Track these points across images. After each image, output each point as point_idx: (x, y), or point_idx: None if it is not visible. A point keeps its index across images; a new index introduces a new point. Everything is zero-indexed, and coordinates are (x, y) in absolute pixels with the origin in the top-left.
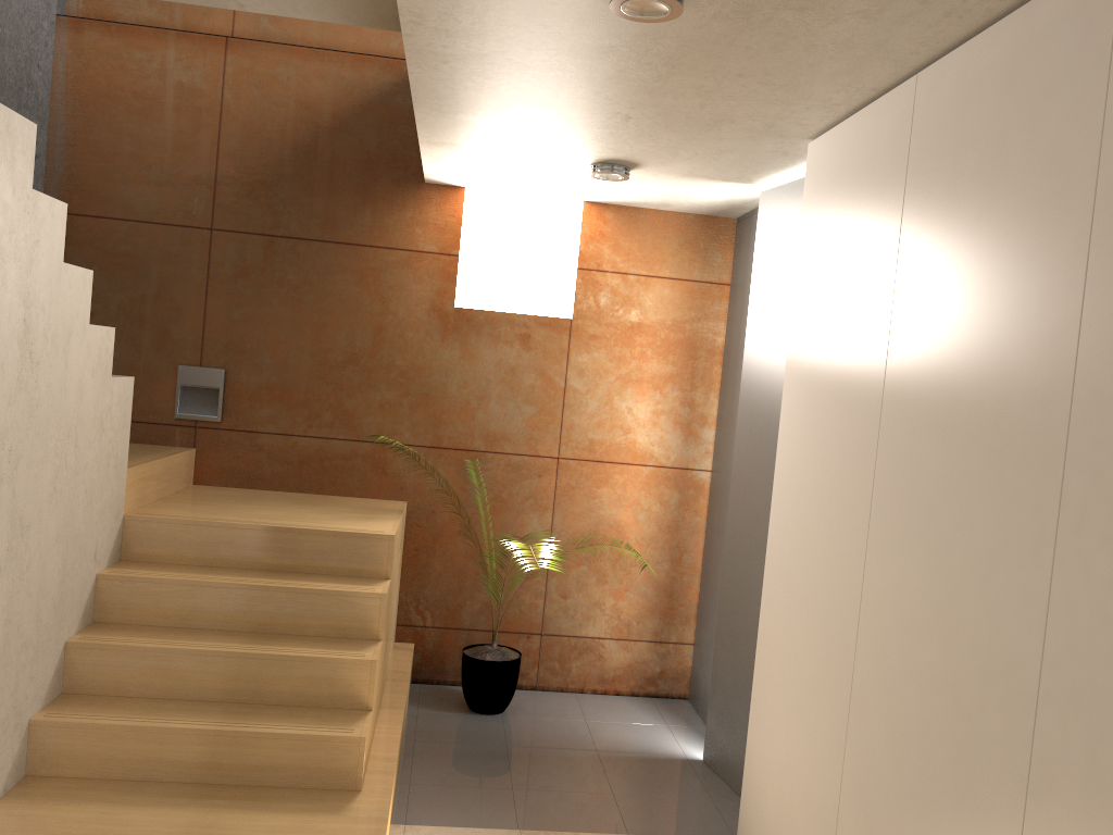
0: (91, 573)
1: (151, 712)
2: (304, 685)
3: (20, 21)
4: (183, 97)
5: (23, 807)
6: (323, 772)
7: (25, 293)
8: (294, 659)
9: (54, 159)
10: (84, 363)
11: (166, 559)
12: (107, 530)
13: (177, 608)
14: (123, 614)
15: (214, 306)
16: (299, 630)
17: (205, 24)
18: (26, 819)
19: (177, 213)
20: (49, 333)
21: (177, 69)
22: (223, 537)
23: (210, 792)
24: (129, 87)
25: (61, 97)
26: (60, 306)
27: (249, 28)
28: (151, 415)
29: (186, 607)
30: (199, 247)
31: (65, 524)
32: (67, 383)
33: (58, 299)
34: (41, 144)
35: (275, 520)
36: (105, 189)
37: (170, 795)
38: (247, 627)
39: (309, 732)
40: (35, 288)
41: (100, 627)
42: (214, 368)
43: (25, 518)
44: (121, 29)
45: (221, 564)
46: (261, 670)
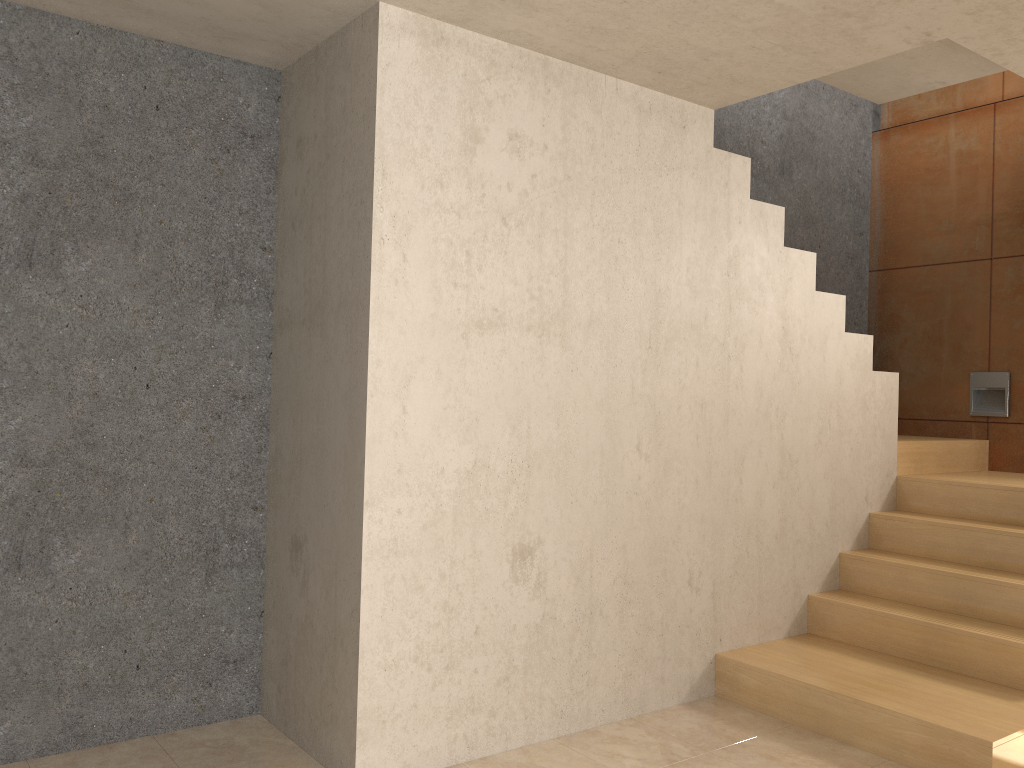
0: (863, 511)
1: (887, 606)
2: (1011, 608)
3: (839, 145)
4: (962, 161)
5: (794, 643)
6: (1011, 673)
7: (782, 310)
8: (1001, 584)
9: (875, 233)
10: (841, 359)
11: (927, 510)
12: (877, 482)
13: (924, 542)
14: (887, 544)
15: (997, 320)
16: (1022, 569)
17: (980, 99)
18: (791, 648)
19: (963, 252)
20: (805, 336)
21: (956, 141)
22: (969, 495)
23: (919, 667)
24: (922, 166)
25: (877, 188)
26: (814, 319)
27: (1016, 89)
28: (951, 414)
29: (930, 542)
30: (981, 275)
31: (832, 468)
32: (826, 371)
33: (811, 315)
34: (864, 224)
35: (1020, 485)
36: (909, 246)
37: (889, 661)
38: (978, 563)
39: (999, 637)
40: (790, 308)
41: (869, 550)
42: (999, 372)
43: (793, 455)
44: (914, 127)
45: (969, 517)
46: (974, 590)
